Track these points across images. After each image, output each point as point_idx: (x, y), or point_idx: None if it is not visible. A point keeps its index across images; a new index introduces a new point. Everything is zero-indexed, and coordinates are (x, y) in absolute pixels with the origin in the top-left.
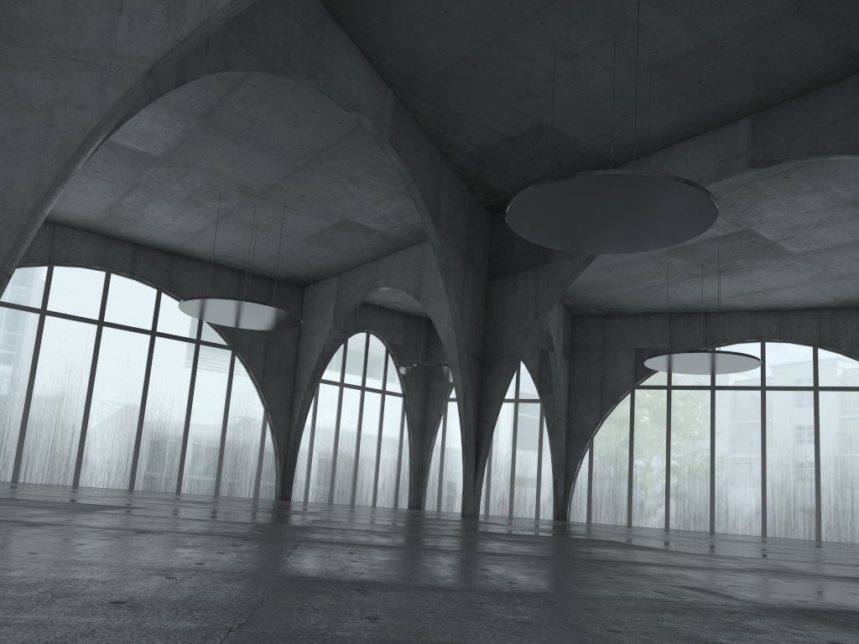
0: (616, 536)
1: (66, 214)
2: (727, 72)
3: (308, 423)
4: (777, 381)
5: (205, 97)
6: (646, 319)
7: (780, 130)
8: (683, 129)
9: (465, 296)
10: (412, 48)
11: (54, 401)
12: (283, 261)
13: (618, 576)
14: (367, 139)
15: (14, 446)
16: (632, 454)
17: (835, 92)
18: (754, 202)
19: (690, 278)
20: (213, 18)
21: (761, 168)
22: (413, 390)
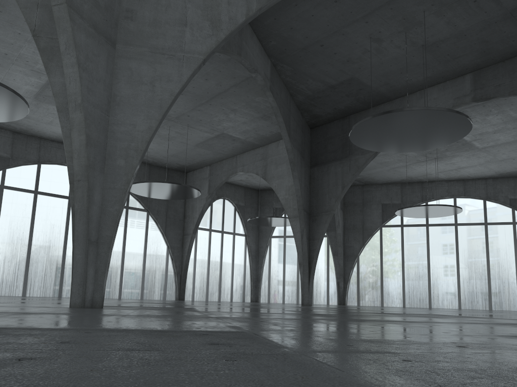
0: (423, 312)
1: (49, 132)
2: (464, 49)
3: (192, 254)
4: (463, 220)
5: None
6: (387, 187)
7: (491, 81)
8: (432, 80)
9: (301, 177)
10: (288, 35)
11: (45, 246)
12: (178, 157)
13: None
14: (248, 87)
15: (22, 274)
16: (382, 265)
17: None
18: None
19: (417, 163)
20: (235, 29)
21: (479, 102)
22: (251, 232)
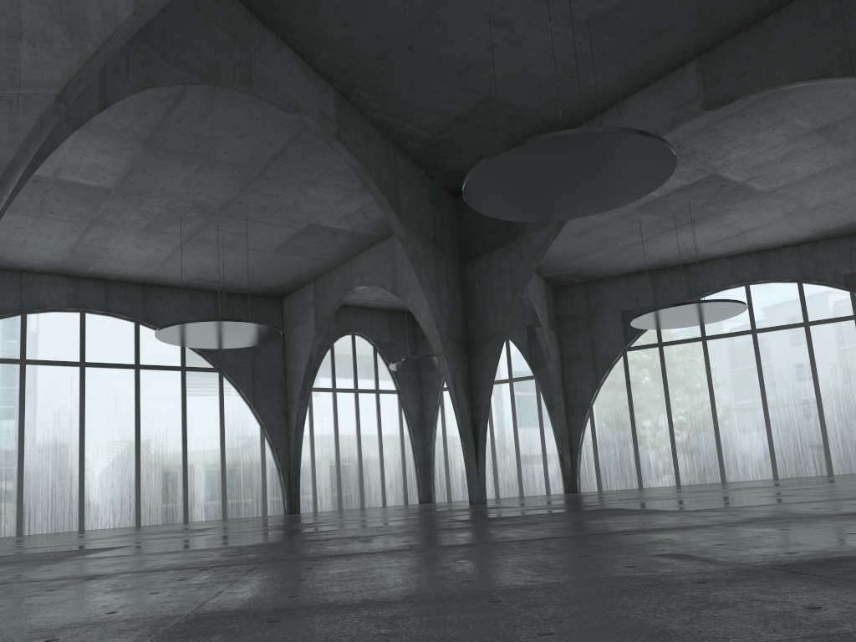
0: (620, 502)
1: (31, 260)
2: (667, 16)
3: (306, 434)
4: (766, 322)
5: (145, 121)
6: (627, 280)
7: (729, 67)
8: (632, 82)
9: (439, 283)
10: (344, 39)
11: (48, 449)
12: (256, 275)
13: (595, 552)
14: (317, 139)
15: (14, 500)
16: (634, 417)
17: (778, 20)
18: (716, 145)
19: (665, 232)
20: (118, 32)
21: (715, 109)
22: (407, 385)
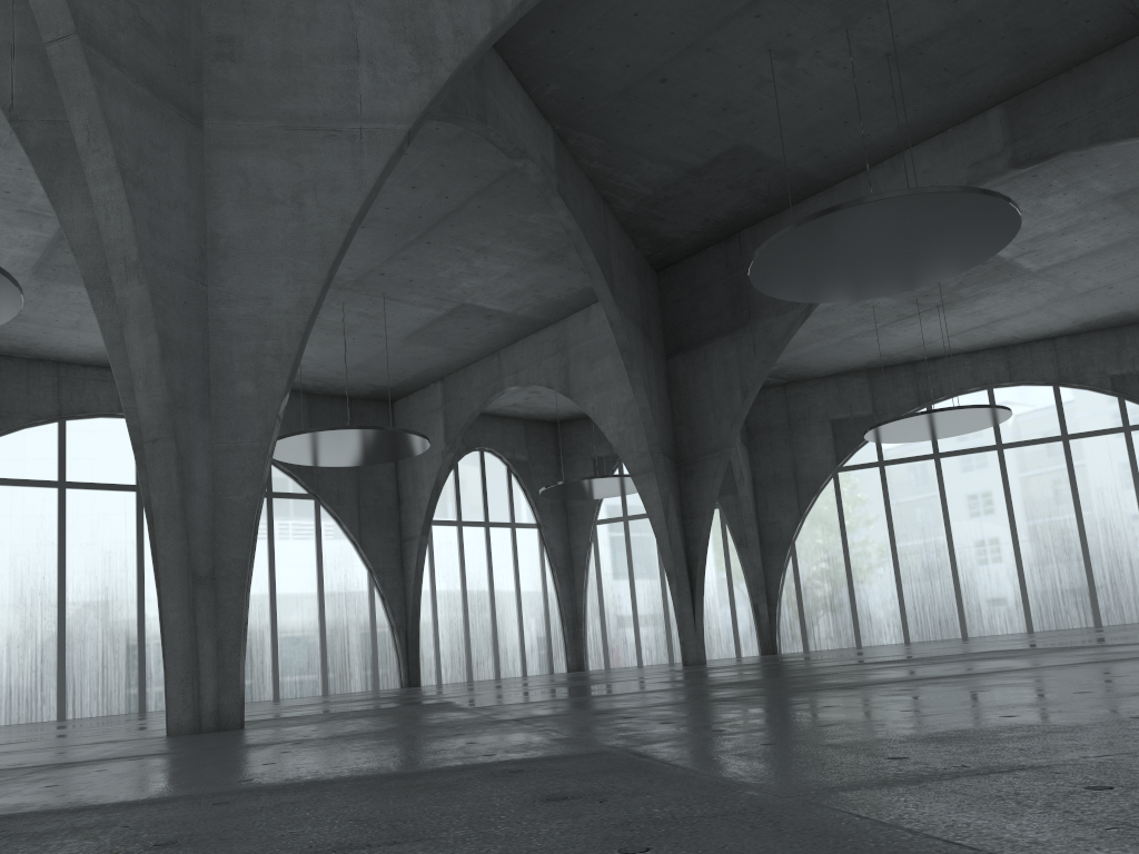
0: (962, 648)
1: (76, 347)
2: (981, 52)
3: (425, 581)
4: (1015, 435)
5: None
6: (838, 382)
7: (1046, 117)
8: (916, 131)
9: (650, 381)
10: (585, 67)
11: (96, 602)
12: (369, 371)
13: None
14: (508, 194)
15: (53, 672)
16: (848, 556)
17: (1112, 62)
18: None
19: (899, 321)
20: (472, 54)
21: (1026, 167)
22: (550, 517)
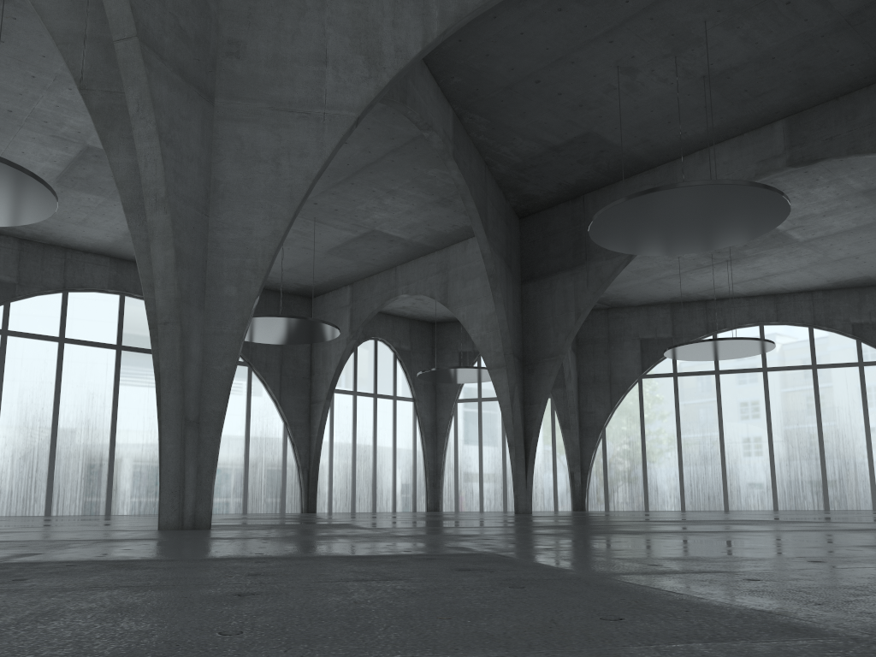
0: (721, 517)
1: (81, 238)
2: (773, 80)
3: (326, 434)
4: (777, 361)
5: None
6: (648, 310)
7: (817, 131)
8: (721, 132)
9: (508, 300)
10: (481, 67)
11: (80, 430)
12: (297, 273)
13: None
14: (415, 153)
15: (44, 479)
16: (645, 442)
17: (868, 95)
18: None
19: (697, 269)
20: (406, 66)
21: (799, 166)
22: (423, 393)
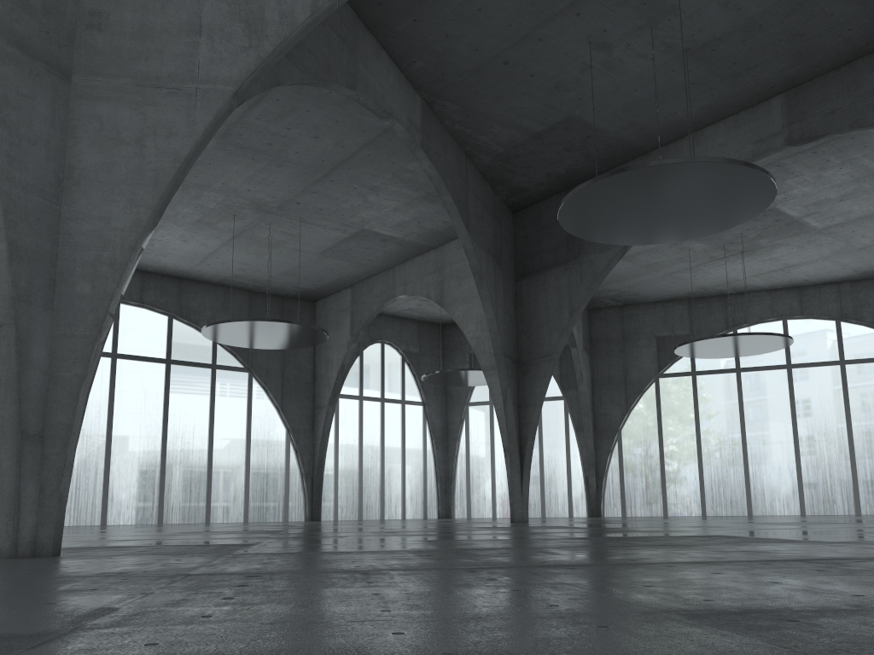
0: (703, 529)
1: None
2: (763, 51)
3: (331, 440)
4: (802, 358)
5: None
6: (664, 307)
7: (817, 105)
8: (714, 112)
9: (497, 298)
10: (443, 49)
11: None
12: (295, 276)
13: None
14: (390, 146)
15: None
16: (662, 444)
17: (872, 63)
18: (781, 180)
19: (711, 262)
20: (293, 33)
21: (799, 145)
22: (433, 397)
